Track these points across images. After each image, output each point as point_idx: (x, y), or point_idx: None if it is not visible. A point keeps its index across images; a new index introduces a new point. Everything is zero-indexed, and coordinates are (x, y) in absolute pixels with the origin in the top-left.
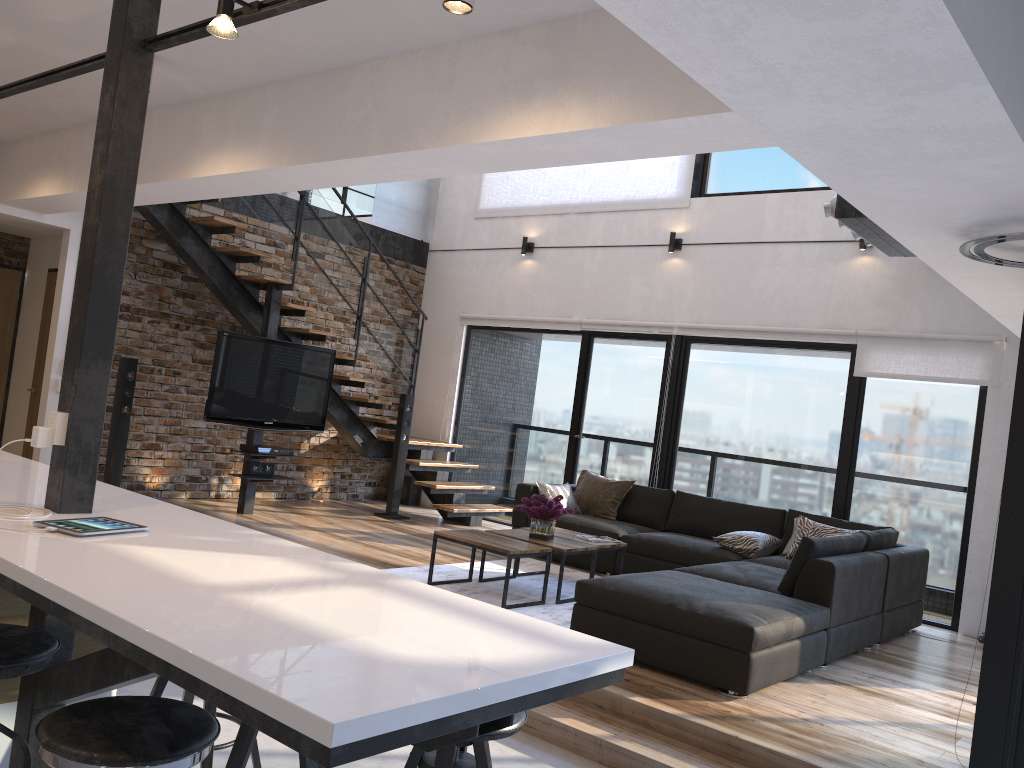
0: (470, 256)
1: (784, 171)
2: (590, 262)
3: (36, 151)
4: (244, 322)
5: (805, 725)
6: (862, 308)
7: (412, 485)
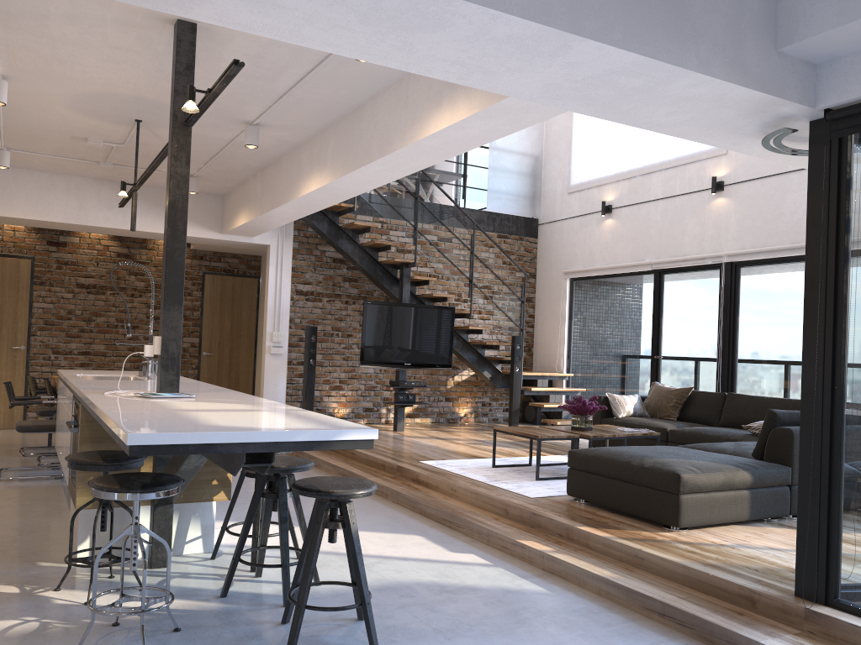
0: (567, 223)
1: None
2: (654, 213)
3: (237, 197)
4: (389, 294)
5: (716, 547)
6: None
7: (538, 409)
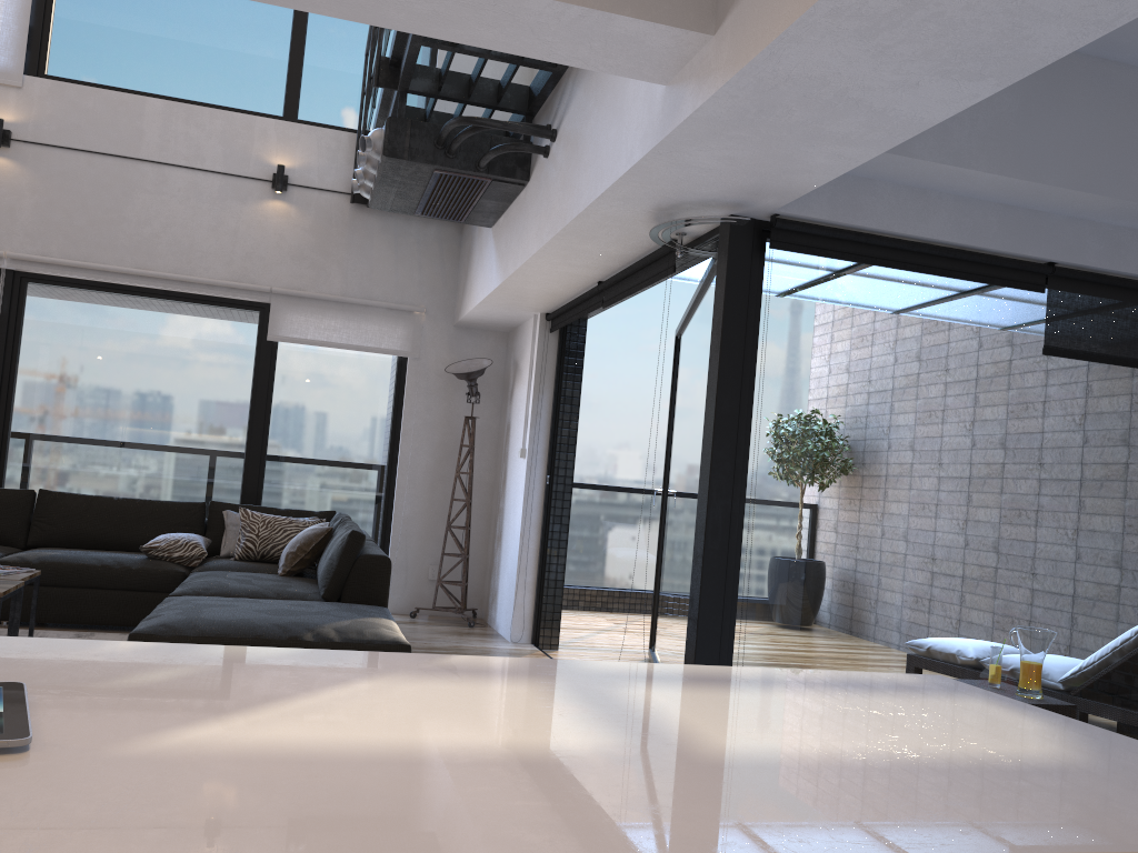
0: None
1: (167, 73)
2: None
3: None
4: None
5: None
6: (276, 261)
7: None
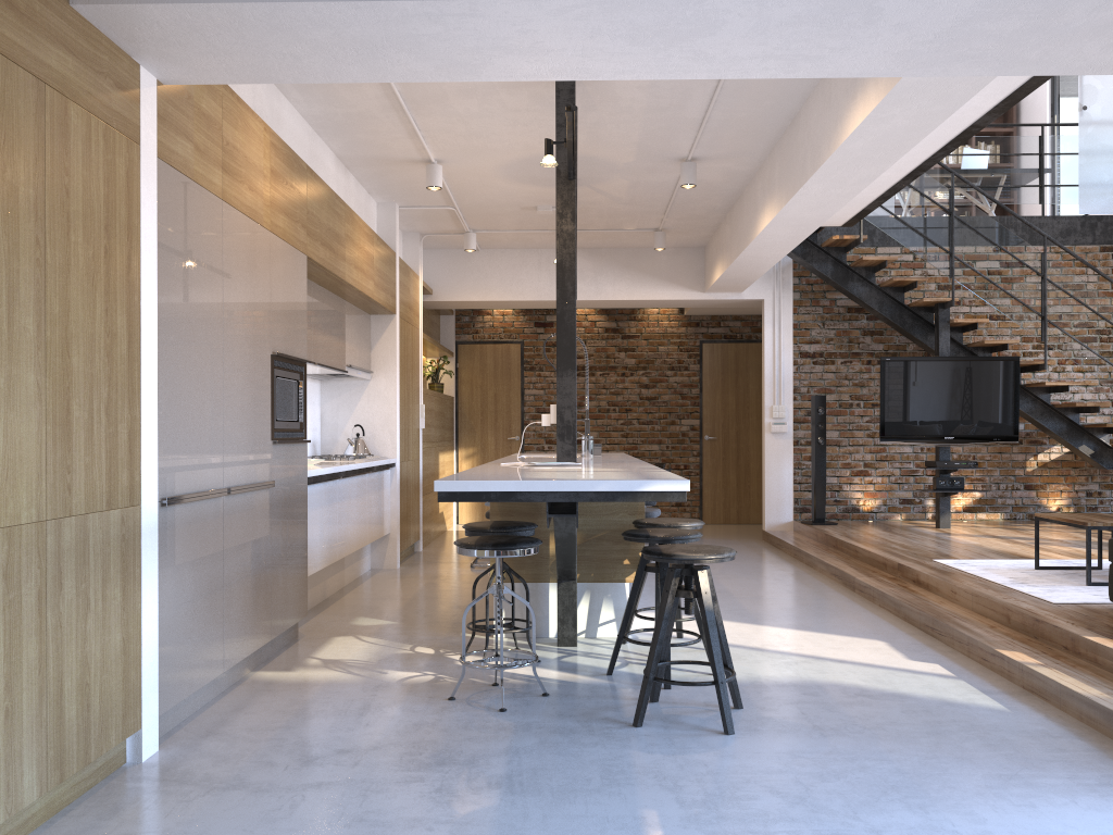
0: None
1: None
2: None
3: (713, 246)
4: (923, 346)
5: None
6: None
7: None
